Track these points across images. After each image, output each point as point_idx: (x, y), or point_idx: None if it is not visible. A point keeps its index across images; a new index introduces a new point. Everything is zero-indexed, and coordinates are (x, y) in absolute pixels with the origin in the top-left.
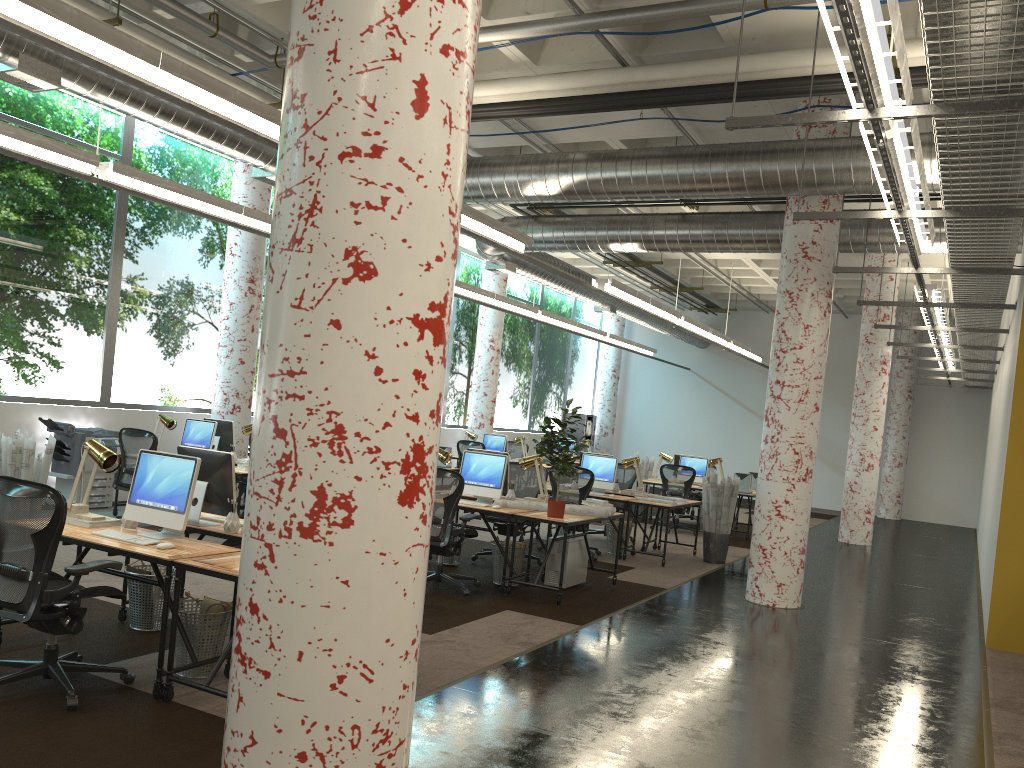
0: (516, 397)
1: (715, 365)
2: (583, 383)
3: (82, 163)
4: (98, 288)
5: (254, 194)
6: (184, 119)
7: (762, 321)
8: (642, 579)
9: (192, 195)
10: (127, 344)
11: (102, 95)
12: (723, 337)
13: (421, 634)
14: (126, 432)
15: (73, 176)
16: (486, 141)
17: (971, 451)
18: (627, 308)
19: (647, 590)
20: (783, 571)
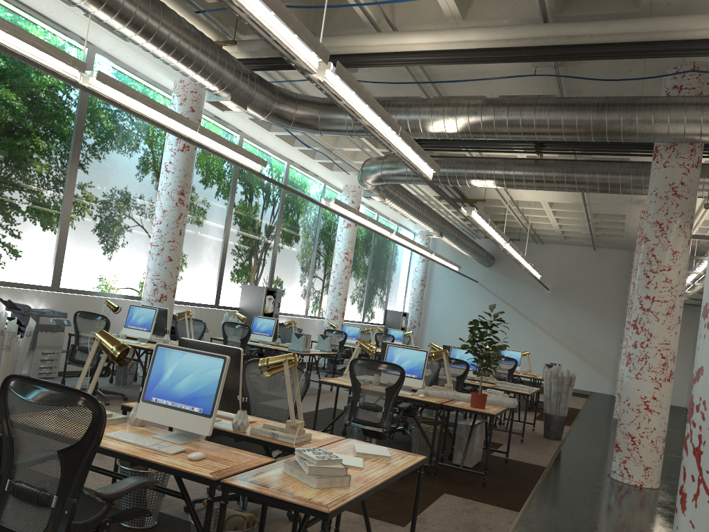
0: (356, 297)
1: (496, 280)
2: (399, 288)
3: (69, 69)
4: (56, 191)
5: None
6: (162, 39)
7: (532, 249)
8: (518, 456)
9: (159, 110)
10: (76, 239)
11: (95, 6)
12: (526, 259)
13: (395, 526)
14: (81, 315)
15: (60, 80)
16: (387, 91)
17: (683, 351)
18: (449, 234)
19: (532, 468)
20: (650, 456)
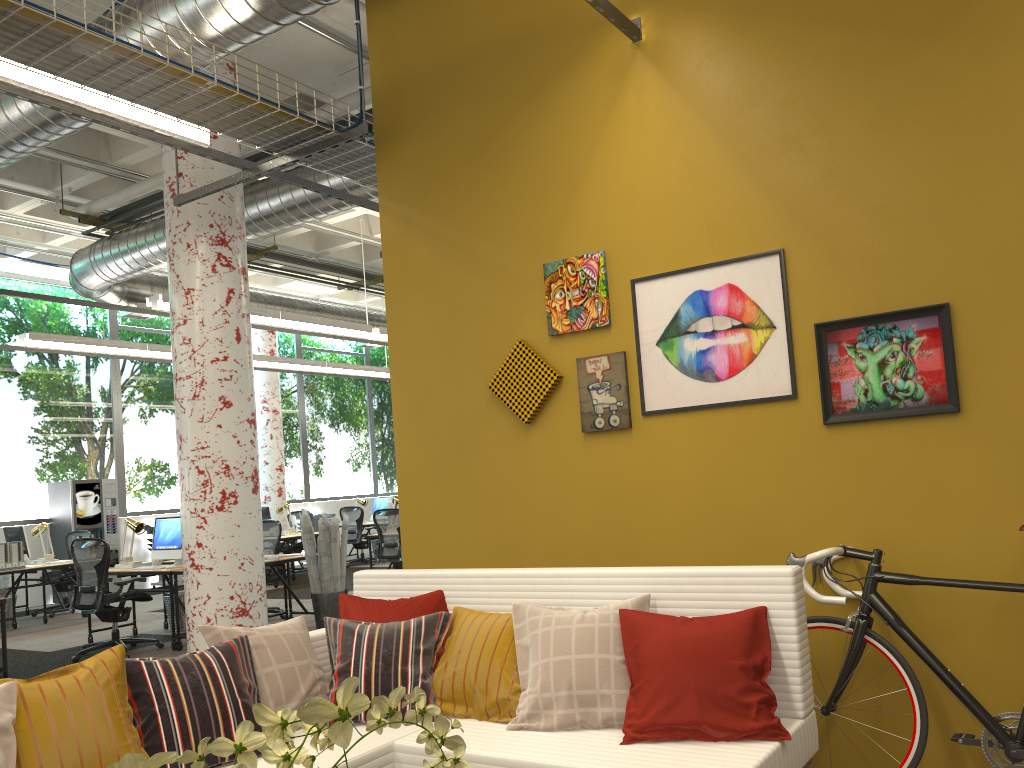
0: (347, 460)
1: None
2: None
3: None
4: None
5: None
6: None
7: None
8: None
9: None
10: None
11: None
12: None
13: None
14: None
15: None
16: None
17: None
18: None
19: None
20: None
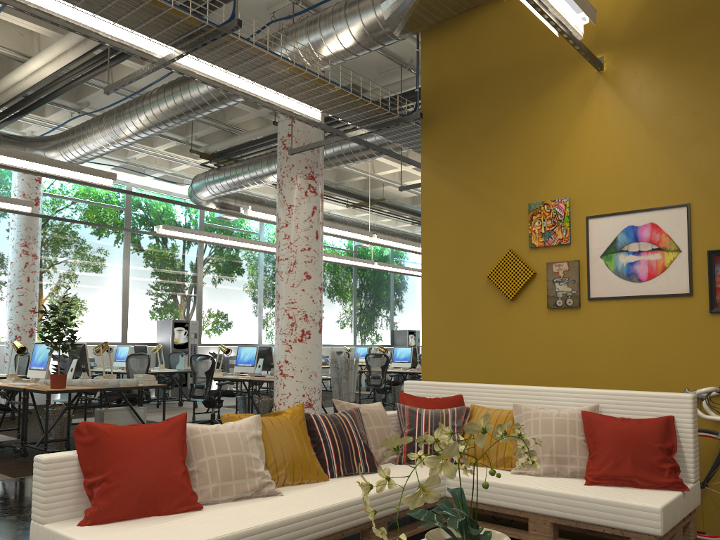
0: (338, 320)
1: None
2: (410, 307)
3: None
4: None
5: (23, 184)
6: None
7: None
8: None
9: None
10: None
11: None
12: None
13: None
14: None
15: None
16: None
17: None
18: None
19: None
20: None
